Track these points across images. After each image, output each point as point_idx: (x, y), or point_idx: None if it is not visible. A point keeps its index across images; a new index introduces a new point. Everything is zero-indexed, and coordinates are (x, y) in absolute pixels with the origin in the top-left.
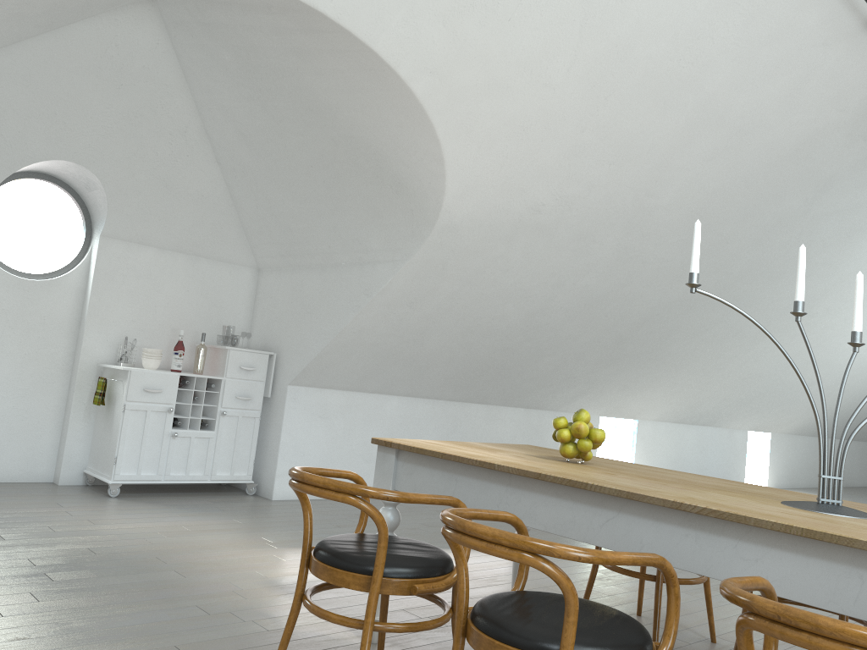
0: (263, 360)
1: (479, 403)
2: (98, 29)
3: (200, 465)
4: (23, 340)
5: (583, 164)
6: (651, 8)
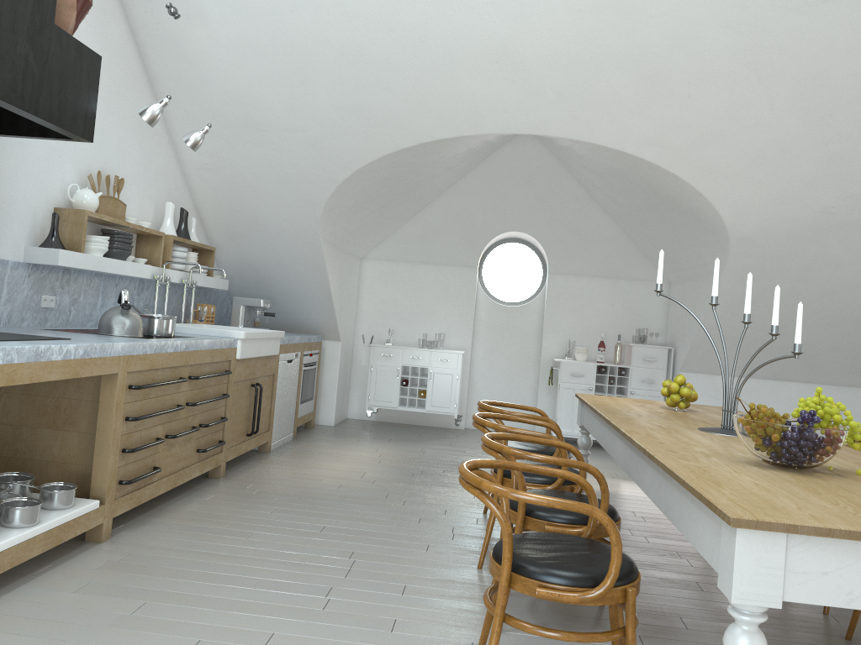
0: (662, 353)
1: None
2: (504, 153)
3: None
4: (509, 344)
5: (852, 167)
6: (820, 44)
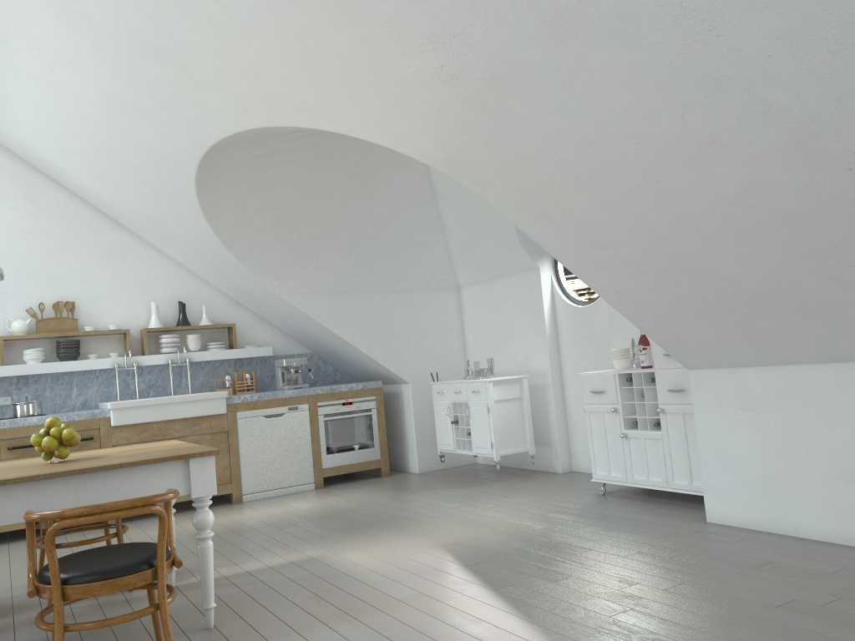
0: None
1: None
2: None
3: (657, 470)
4: (592, 356)
5: (367, 3)
6: None
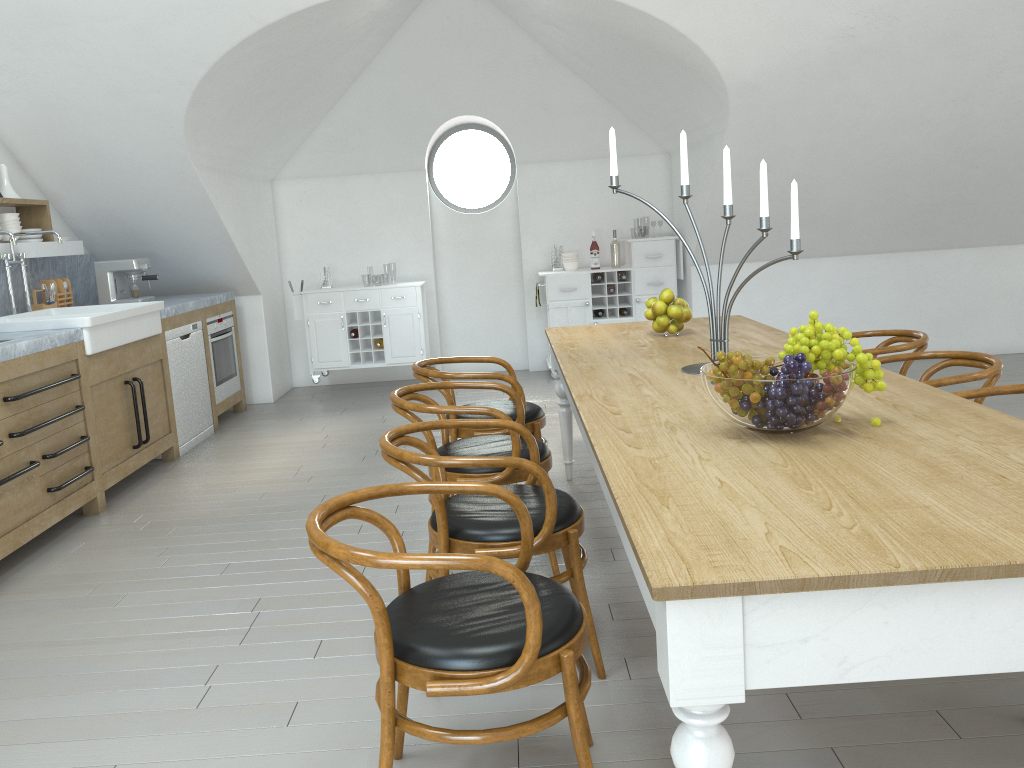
0: (669, 245)
1: (962, 247)
2: (428, 11)
3: None
4: (481, 262)
5: None
6: None
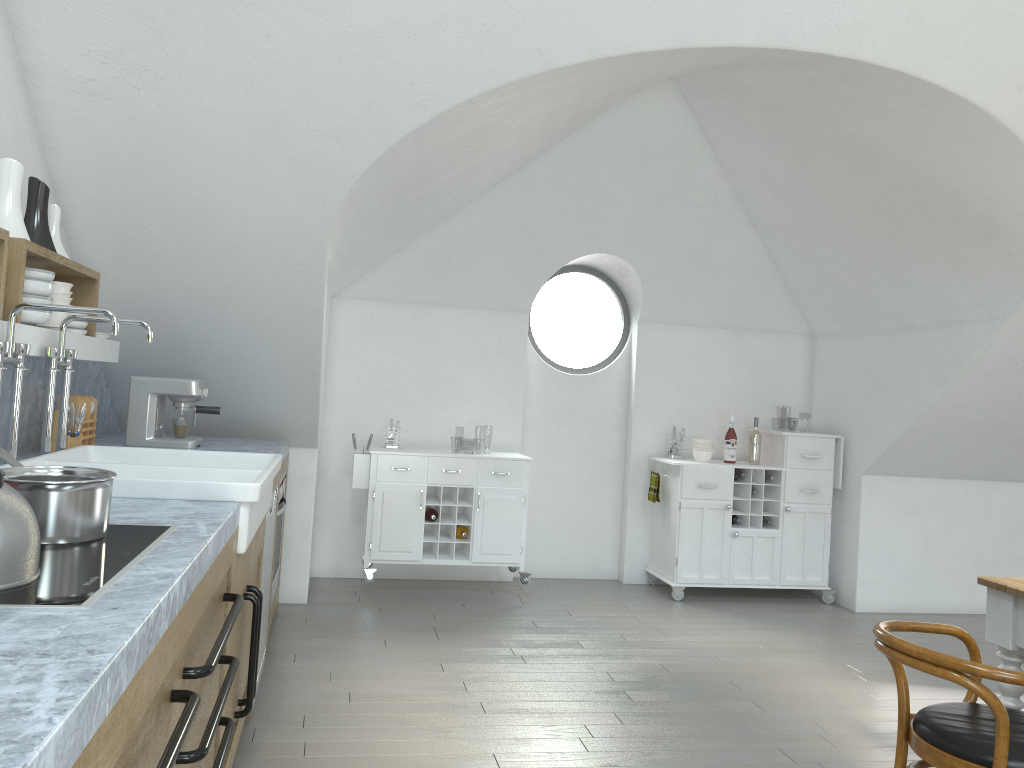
0: (828, 445)
1: None
2: (617, 117)
3: (766, 568)
4: (577, 436)
5: None
6: None
